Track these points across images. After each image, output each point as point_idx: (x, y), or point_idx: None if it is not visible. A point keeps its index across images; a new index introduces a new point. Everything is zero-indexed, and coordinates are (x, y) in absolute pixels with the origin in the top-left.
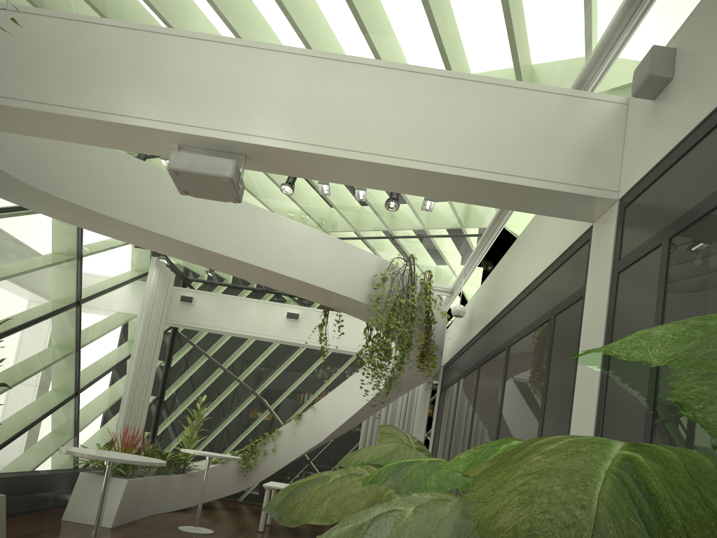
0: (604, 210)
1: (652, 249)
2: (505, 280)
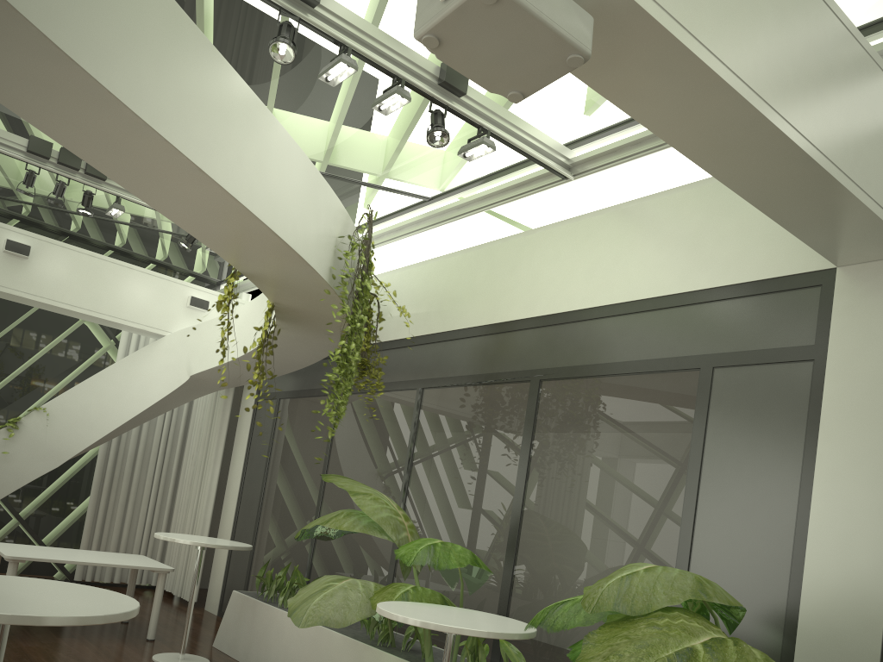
0: (880, 258)
1: None
2: (505, 280)
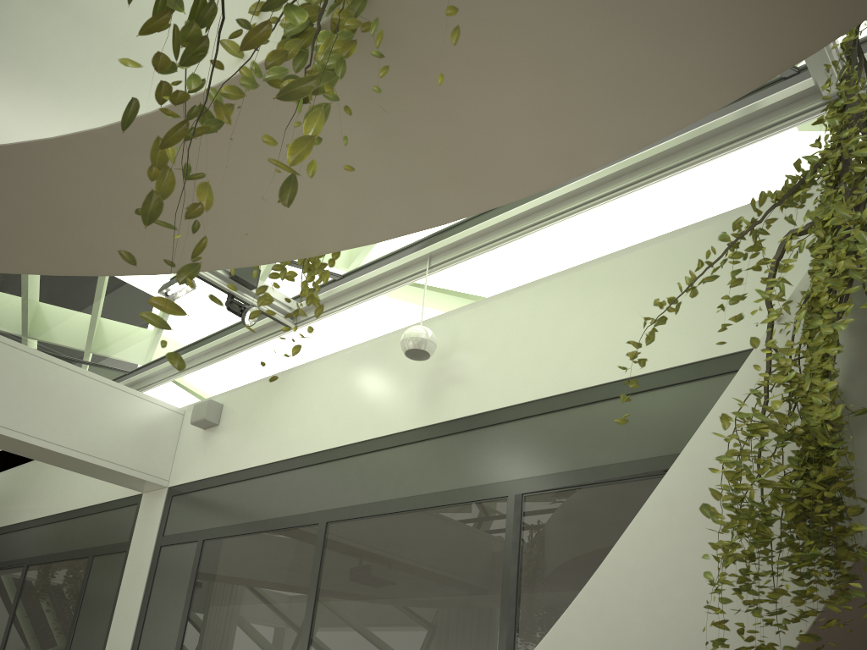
0: (155, 489)
1: (190, 541)
2: (29, 491)
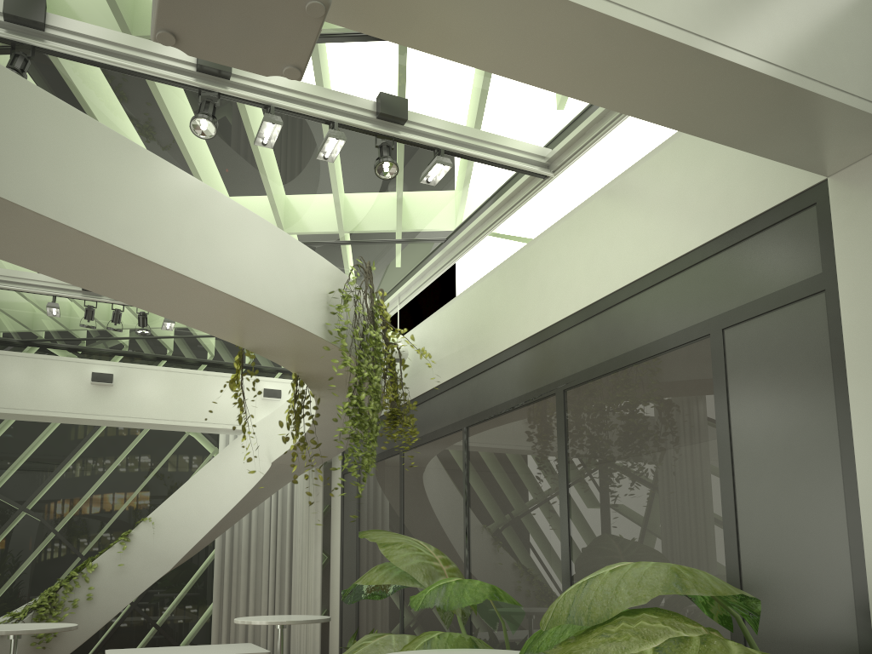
0: (871, 151)
1: None
2: (518, 297)
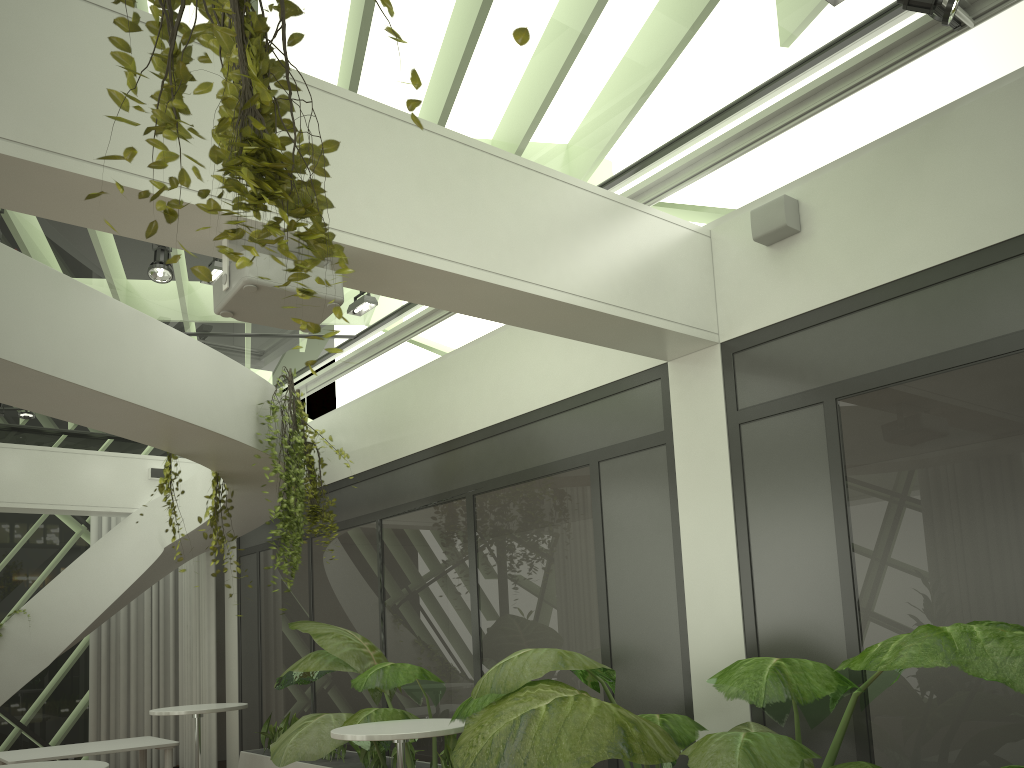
0: (694, 351)
1: (805, 406)
2: (430, 406)
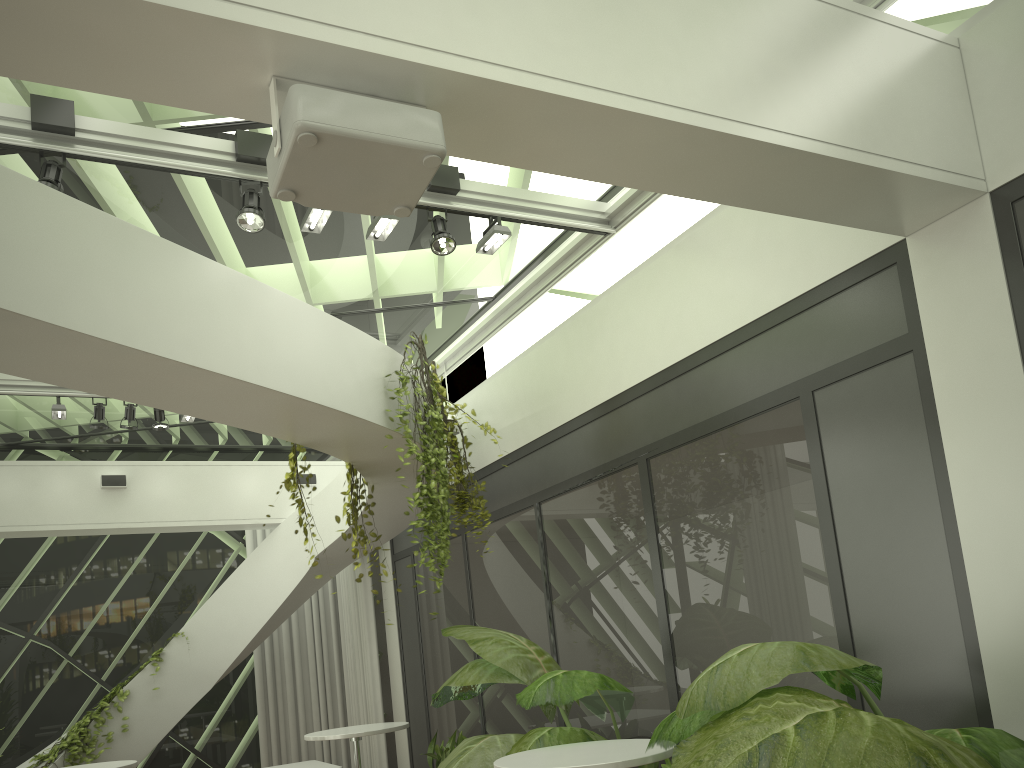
0: (947, 212)
1: None
2: (585, 360)
